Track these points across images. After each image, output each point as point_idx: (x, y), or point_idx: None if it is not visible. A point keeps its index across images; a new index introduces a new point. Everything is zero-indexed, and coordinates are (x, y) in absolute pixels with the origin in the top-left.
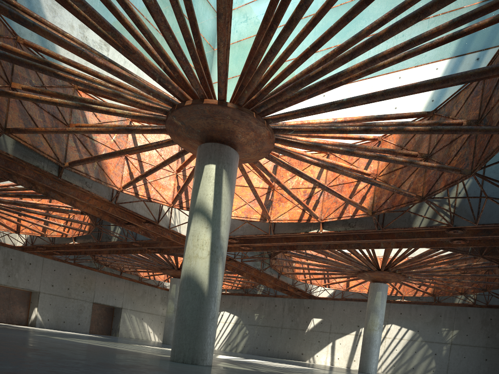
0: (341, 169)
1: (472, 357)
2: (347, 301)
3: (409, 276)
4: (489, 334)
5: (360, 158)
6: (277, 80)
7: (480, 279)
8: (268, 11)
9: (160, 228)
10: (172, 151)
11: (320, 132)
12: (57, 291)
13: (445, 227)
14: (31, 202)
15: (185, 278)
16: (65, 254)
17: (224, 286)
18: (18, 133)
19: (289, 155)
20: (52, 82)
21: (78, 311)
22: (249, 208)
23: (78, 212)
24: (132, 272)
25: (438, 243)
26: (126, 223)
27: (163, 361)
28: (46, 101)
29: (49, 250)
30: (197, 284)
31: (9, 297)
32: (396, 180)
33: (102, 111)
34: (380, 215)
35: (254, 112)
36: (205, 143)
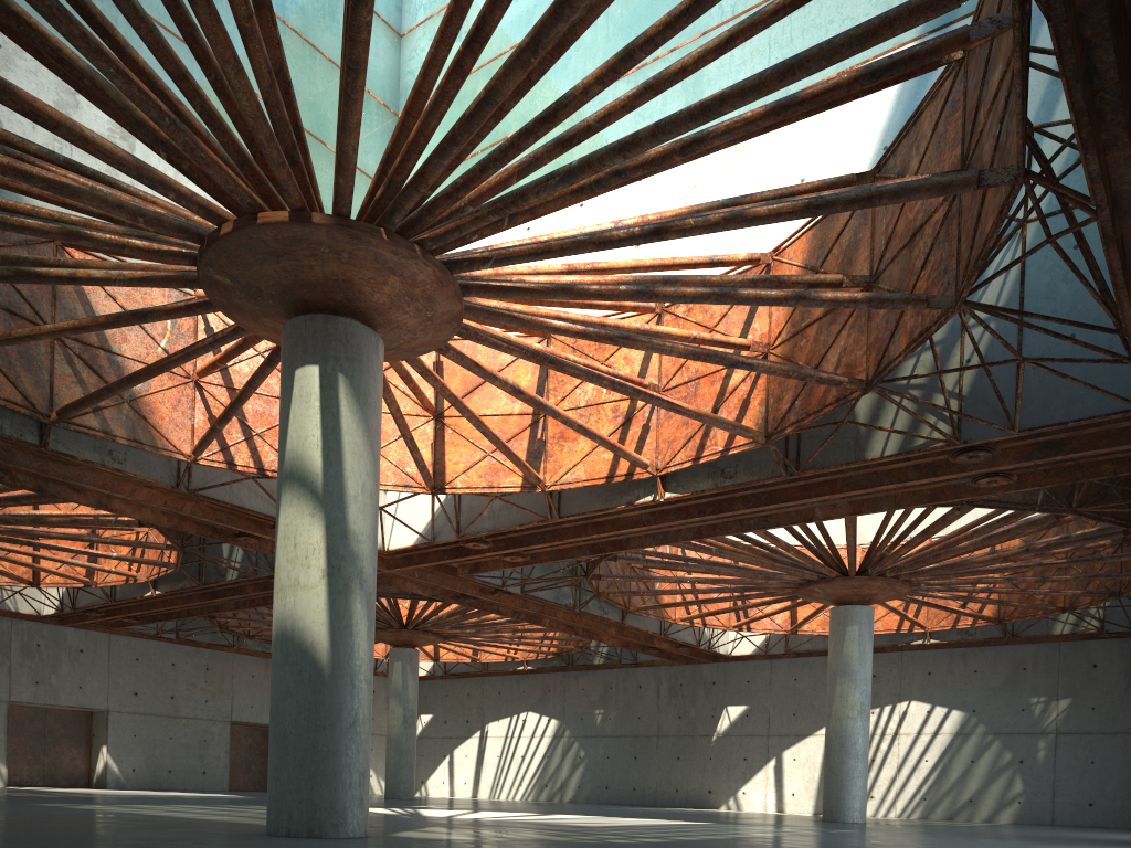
0: (646, 339)
1: (1111, 761)
2: (800, 659)
3: (921, 582)
4: None
5: (730, 311)
6: (415, 141)
7: (1103, 569)
8: None
9: None
10: None
11: (553, 253)
12: (147, 706)
13: (943, 449)
14: (41, 515)
15: (278, 639)
16: (150, 622)
17: (520, 655)
18: None
19: (511, 322)
20: None
21: (200, 744)
22: (495, 465)
23: (133, 522)
24: None
25: (949, 492)
26: (236, 535)
27: (243, 836)
28: None
29: (112, 616)
30: (303, 649)
31: (45, 729)
32: (811, 352)
33: (61, 278)
34: (790, 440)
35: (382, 227)
36: (293, 319)
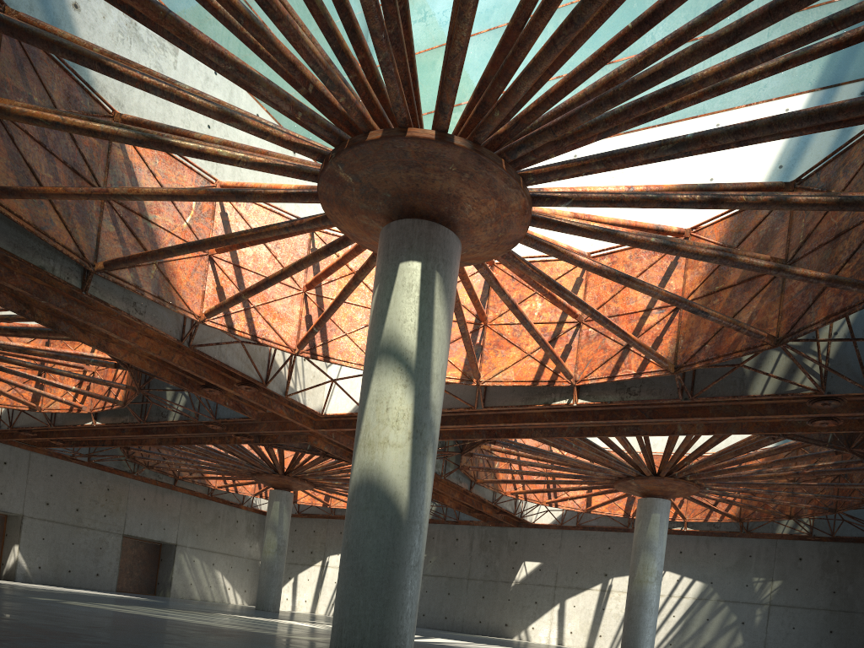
0: (641, 281)
1: (807, 628)
2: (585, 531)
3: (706, 487)
4: (835, 588)
5: (650, 268)
6: (555, 93)
7: (823, 491)
8: None
9: (266, 395)
10: (296, 249)
11: (623, 203)
12: (56, 515)
13: (810, 395)
14: (14, 345)
15: (363, 486)
16: (74, 446)
17: None
18: (8, 198)
19: (550, 252)
20: (73, 104)
21: (96, 551)
22: None
23: (109, 363)
24: (196, 480)
25: (784, 426)
26: (204, 386)
27: None
28: (75, 126)
29: (43, 438)
30: (386, 497)
31: None
32: (723, 309)
33: (190, 151)
34: (687, 372)
35: (502, 158)
36: (400, 221)
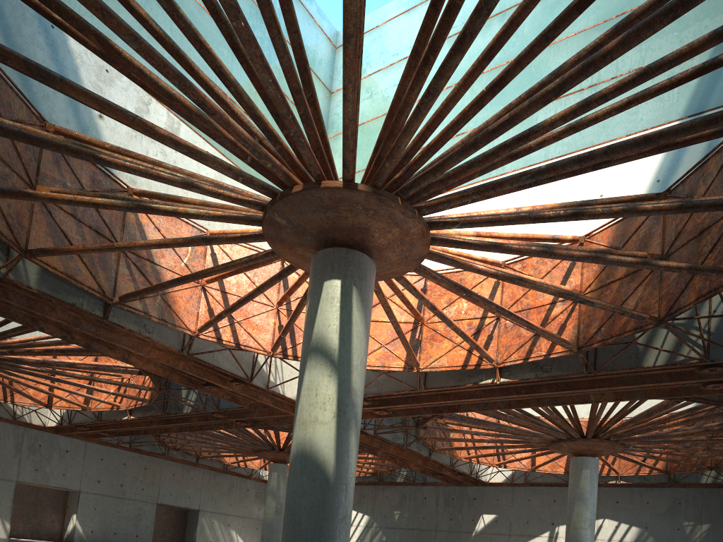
0: (532, 281)
1: None
2: (533, 487)
3: (630, 445)
4: None
5: (553, 269)
6: (434, 145)
7: None
8: (419, 40)
9: (254, 389)
10: (270, 276)
11: (502, 222)
12: (105, 490)
13: (696, 364)
14: (67, 362)
15: (298, 456)
16: (117, 436)
17: None
18: (45, 256)
19: (452, 263)
20: (96, 185)
21: (136, 517)
22: (387, 353)
23: (135, 371)
24: (214, 458)
25: (682, 391)
26: (205, 384)
27: None
28: (84, 201)
29: (94, 430)
30: (317, 464)
31: (37, 501)
32: (614, 298)
33: (167, 212)
34: (589, 351)
35: (398, 196)
36: (324, 250)
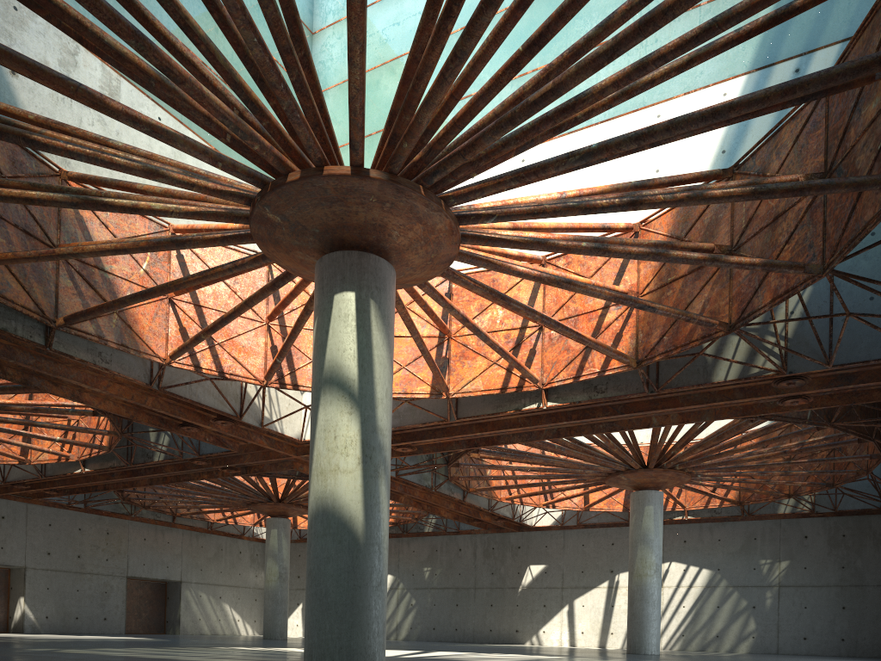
0: (583, 284)
1: (819, 606)
2: (587, 529)
3: (698, 474)
4: (844, 563)
5: (604, 265)
6: (462, 118)
7: (820, 467)
8: None
9: (244, 427)
10: (255, 282)
11: (546, 214)
12: (58, 564)
13: (773, 377)
14: None
15: (319, 514)
16: (68, 494)
17: None
18: None
19: (487, 265)
20: (18, 168)
21: (102, 595)
22: (409, 376)
23: (88, 411)
24: (194, 515)
25: (757, 408)
26: (181, 425)
27: None
28: (12, 196)
29: (37, 489)
30: (342, 522)
31: None
32: (677, 300)
33: (125, 208)
34: (650, 365)
35: (420, 185)
36: (331, 254)
